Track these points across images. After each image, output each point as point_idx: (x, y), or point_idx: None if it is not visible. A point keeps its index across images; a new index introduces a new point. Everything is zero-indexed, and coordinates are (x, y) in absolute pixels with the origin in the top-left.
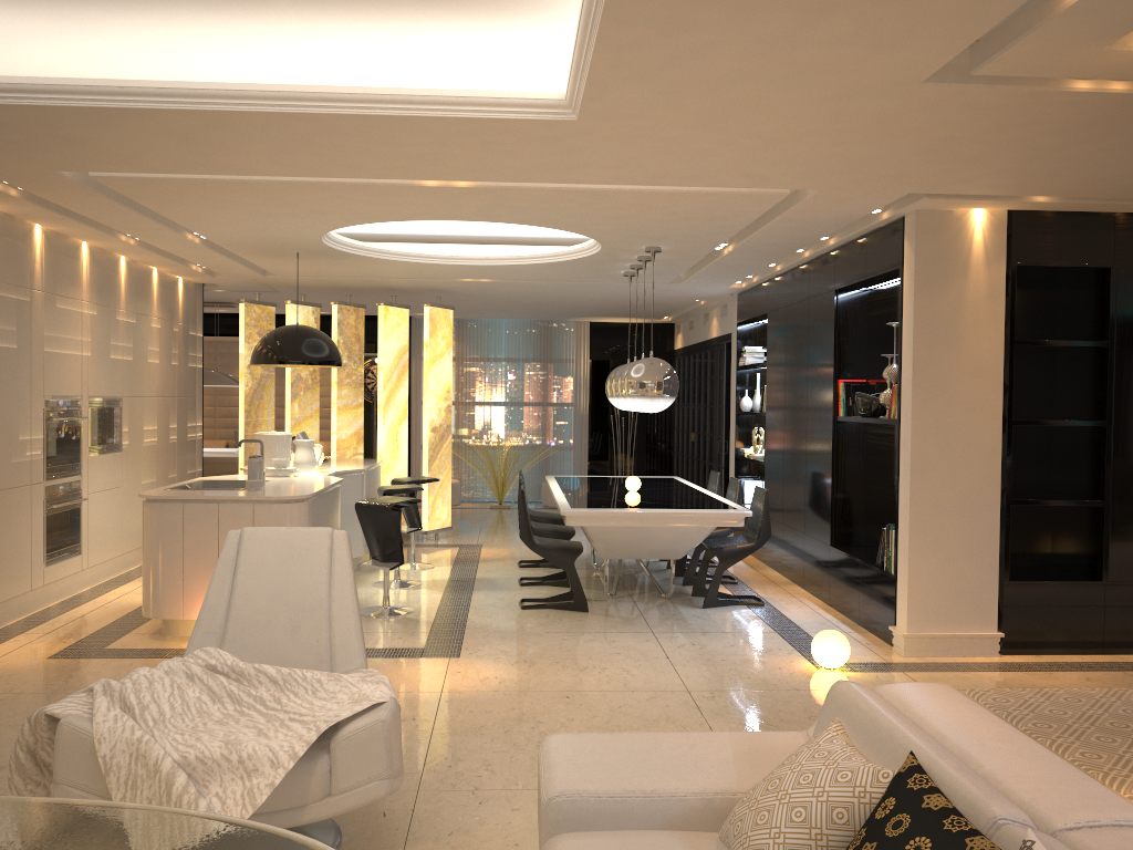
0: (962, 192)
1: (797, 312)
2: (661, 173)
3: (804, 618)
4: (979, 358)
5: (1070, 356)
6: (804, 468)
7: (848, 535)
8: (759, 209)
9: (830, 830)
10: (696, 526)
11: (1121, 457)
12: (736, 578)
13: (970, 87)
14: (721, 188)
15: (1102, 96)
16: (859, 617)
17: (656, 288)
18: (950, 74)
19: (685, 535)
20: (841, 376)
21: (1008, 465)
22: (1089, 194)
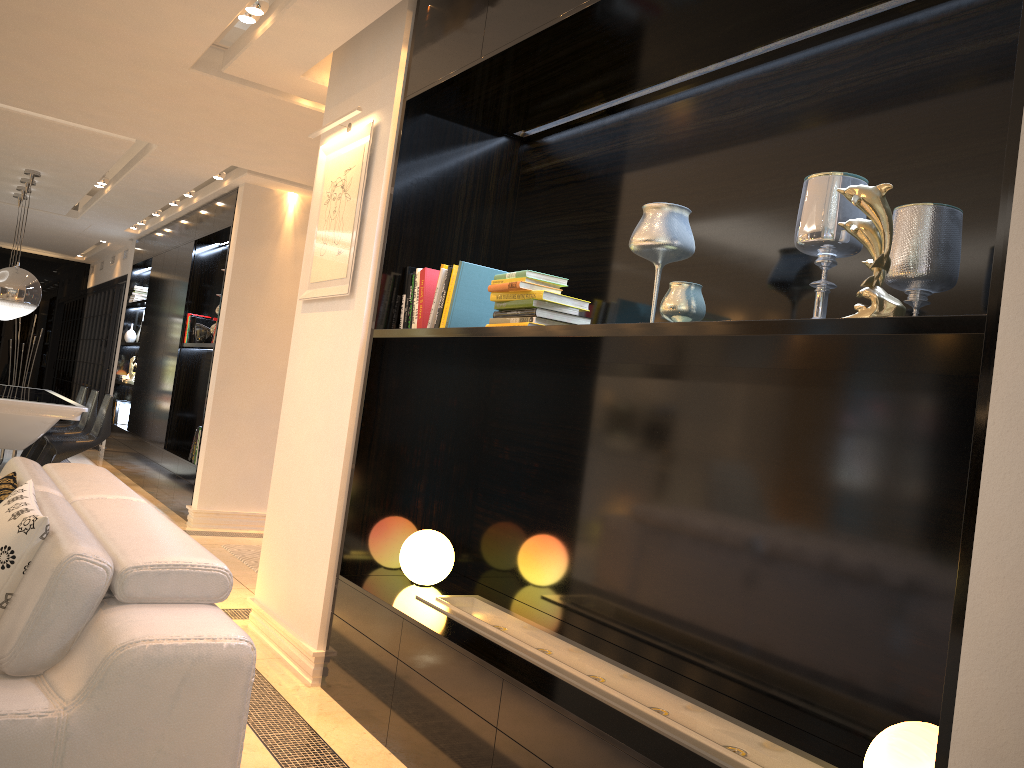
0: (271, 173)
1: (171, 257)
2: (9, 93)
3: None
4: (281, 304)
5: None
6: (158, 387)
7: (180, 441)
8: (116, 152)
9: None
10: (33, 415)
11: None
12: None
13: (228, 82)
14: (75, 124)
15: (321, 115)
16: (172, 503)
17: (55, 218)
18: (214, 69)
19: (26, 426)
20: (191, 311)
21: None
22: None
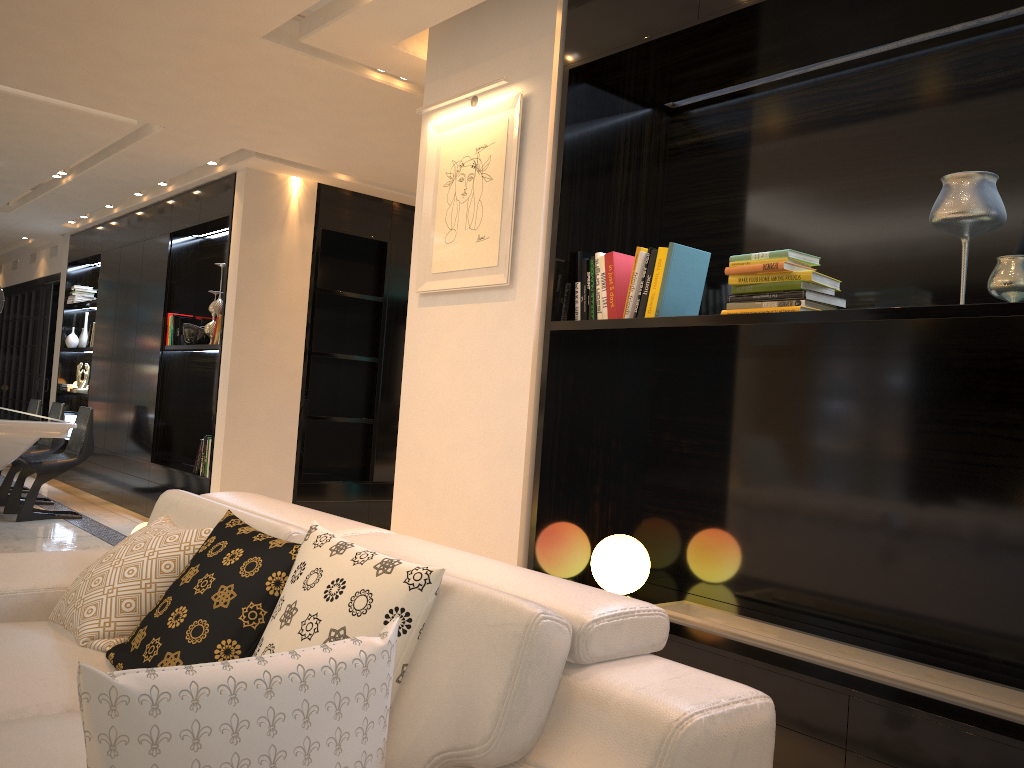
0: (285, 156)
1: (132, 253)
2: (8, 70)
3: (123, 525)
4: (290, 298)
5: (356, 309)
6: (130, 395)
7: (168, 452)
8: (105, 137)
9: (159, 579)
10: (16, 436)
11: (387, 387)
12: (53, 500)
13: (299, 54)
14: (70, 105)
15: (389, 89)
16: None
17: None
18: (284, 39)
19: (2, 448)
20: (171, 310)
21: (307, 387)
22: (376, 179)
